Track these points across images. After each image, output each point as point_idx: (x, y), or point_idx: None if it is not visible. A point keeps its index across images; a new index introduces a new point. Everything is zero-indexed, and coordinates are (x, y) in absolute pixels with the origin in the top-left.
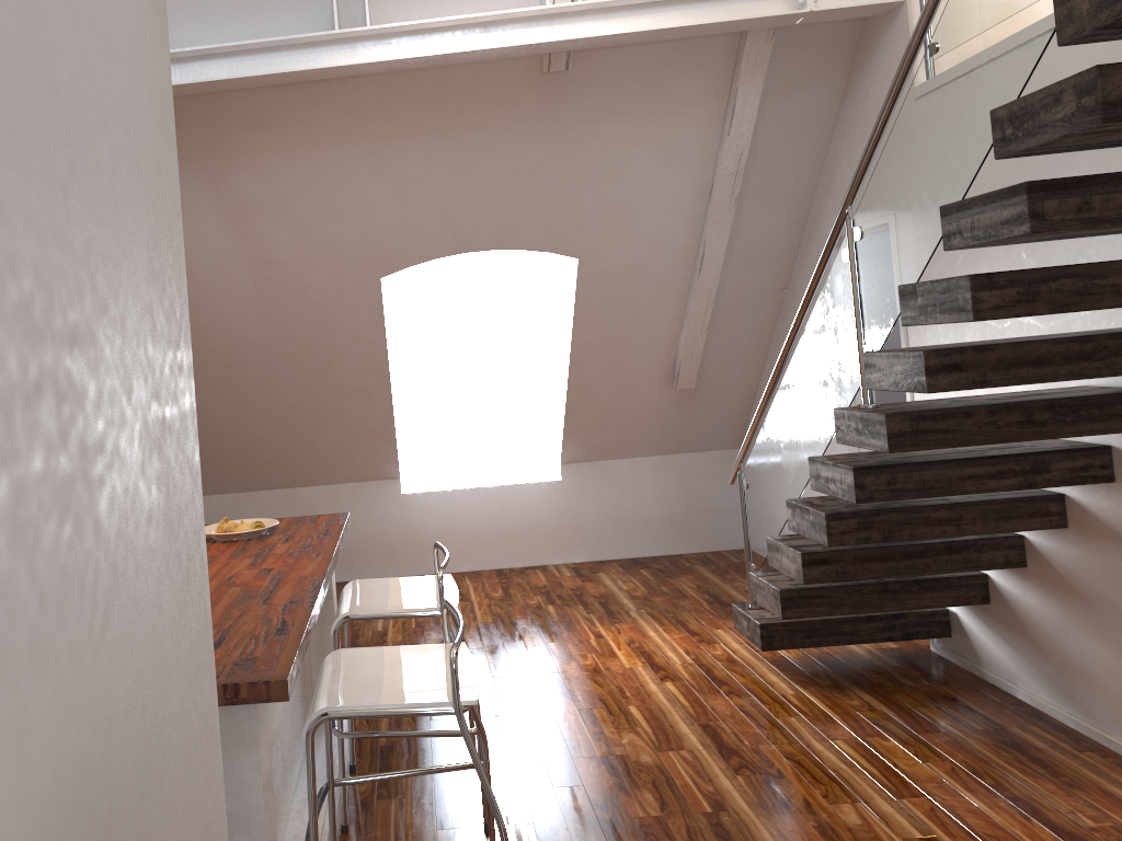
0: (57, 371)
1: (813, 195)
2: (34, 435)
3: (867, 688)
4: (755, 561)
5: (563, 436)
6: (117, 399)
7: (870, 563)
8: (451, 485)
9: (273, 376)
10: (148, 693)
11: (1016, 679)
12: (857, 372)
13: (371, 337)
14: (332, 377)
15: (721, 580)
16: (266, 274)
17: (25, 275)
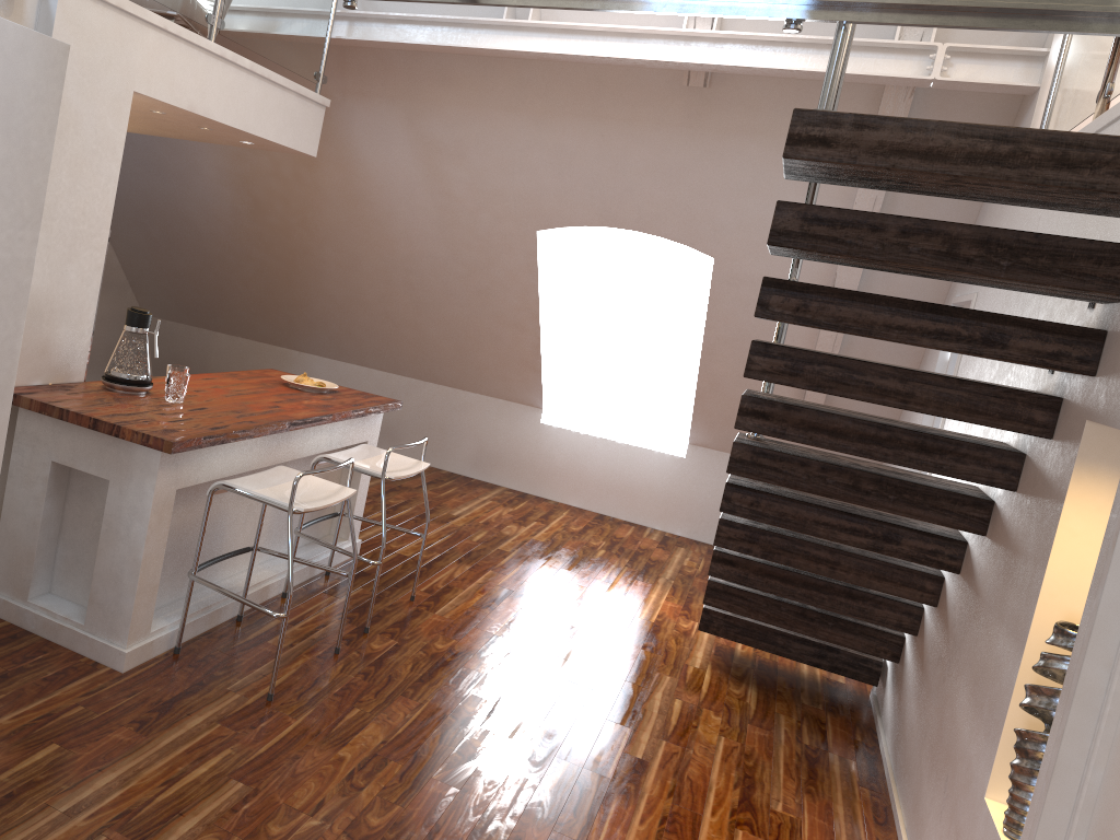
0: None
1: None
2: None
3: (763, 689)
4: None
5: (692, 418)
6: None
7: (771, 579)
8: (590, 431)
9: (444, 289)
10: None
11: (886, 731)
12: None
13: (526, 279)
14: (491, 304)
15: None
16: (445, 203)
17: None
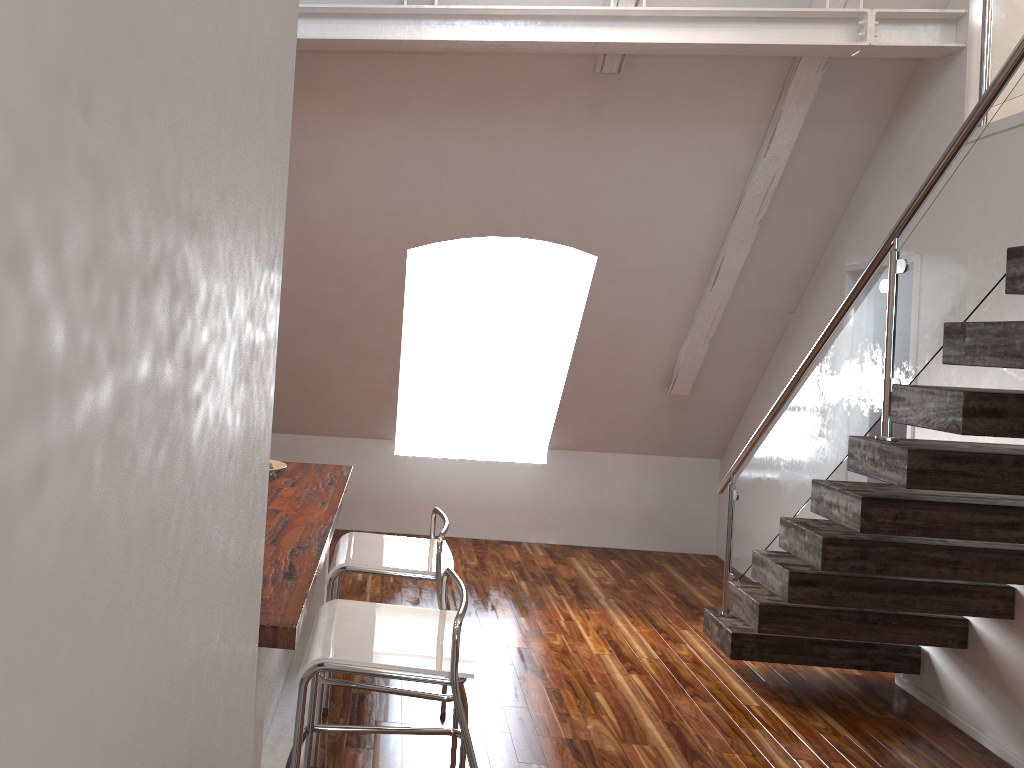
0: (176, 258)
1: (836, 226)
2: (145, 331)
3: (831, 711)
4: (734, 571)
5: (555, 423)
6: (222, 308)
7: (857, 592)
8: (442, 454)
9: (292, 327)
10: (206, 657)
11: (984, 727)
12: (879, 403)
13: (390, 304)
14: (347, 336)
15: (688, 582)
16: (301, 230)
17: (161, 125)
